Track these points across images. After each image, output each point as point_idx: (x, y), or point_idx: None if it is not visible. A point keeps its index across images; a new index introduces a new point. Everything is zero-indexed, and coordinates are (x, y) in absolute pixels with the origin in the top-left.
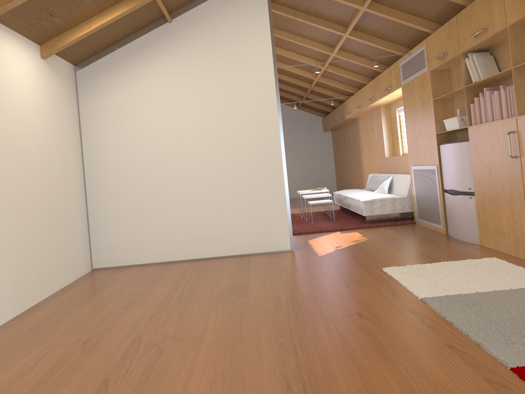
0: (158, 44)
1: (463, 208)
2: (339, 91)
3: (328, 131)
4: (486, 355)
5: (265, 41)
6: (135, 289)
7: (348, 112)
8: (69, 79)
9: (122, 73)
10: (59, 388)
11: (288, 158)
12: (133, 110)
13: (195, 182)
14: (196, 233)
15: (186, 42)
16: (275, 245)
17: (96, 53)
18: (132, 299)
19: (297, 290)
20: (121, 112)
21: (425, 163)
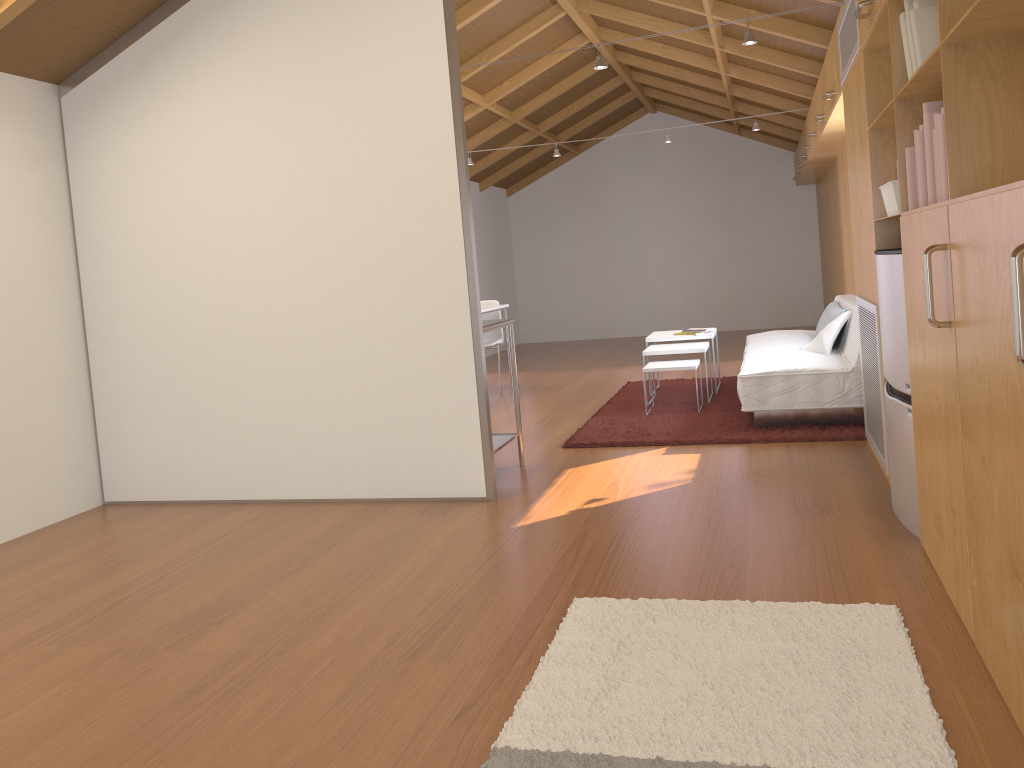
0: (206, 27)
1: (898, 434)
2: (792, 96)
3: (809, 184)
4: None
5: (430, 2)
6: (68, 577)
7: (808, 145)
8: (37, 116)
9: (142, 97)
10: None
11: (715, 246)
12: (164, 175)
13: (285, 335)
14: (289, 445)
15: (261, 18)
16: (452, 484)
17: (93, 56)
18: (13, 610)
19: (305, 644)
20: (143, 182)
21: (868, 296)
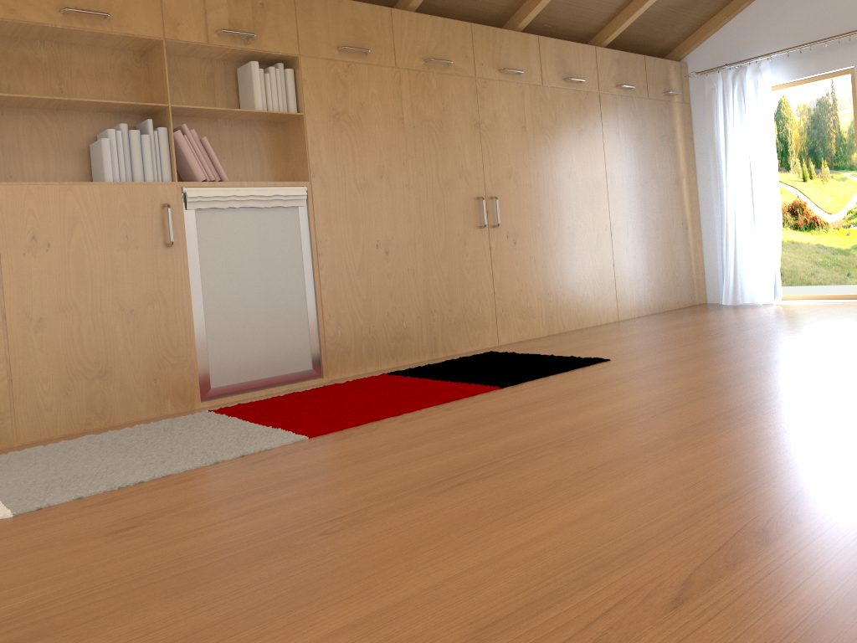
0: None
1: None
2: None
3: None
4: (278, 448)
5: None
6: None
7: None
8: None
9: None
10: (801, 634)
11: None
12: None
13: None
14: None
15: None
16: None
17: None
18: None
19: None
20: None
21: None
